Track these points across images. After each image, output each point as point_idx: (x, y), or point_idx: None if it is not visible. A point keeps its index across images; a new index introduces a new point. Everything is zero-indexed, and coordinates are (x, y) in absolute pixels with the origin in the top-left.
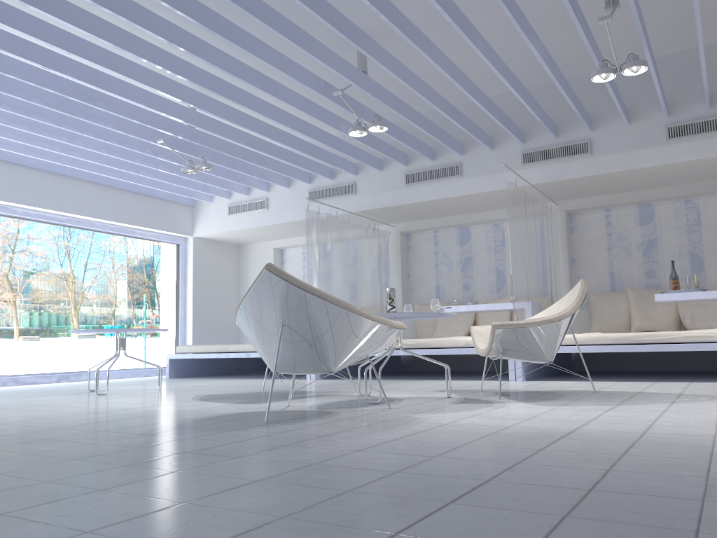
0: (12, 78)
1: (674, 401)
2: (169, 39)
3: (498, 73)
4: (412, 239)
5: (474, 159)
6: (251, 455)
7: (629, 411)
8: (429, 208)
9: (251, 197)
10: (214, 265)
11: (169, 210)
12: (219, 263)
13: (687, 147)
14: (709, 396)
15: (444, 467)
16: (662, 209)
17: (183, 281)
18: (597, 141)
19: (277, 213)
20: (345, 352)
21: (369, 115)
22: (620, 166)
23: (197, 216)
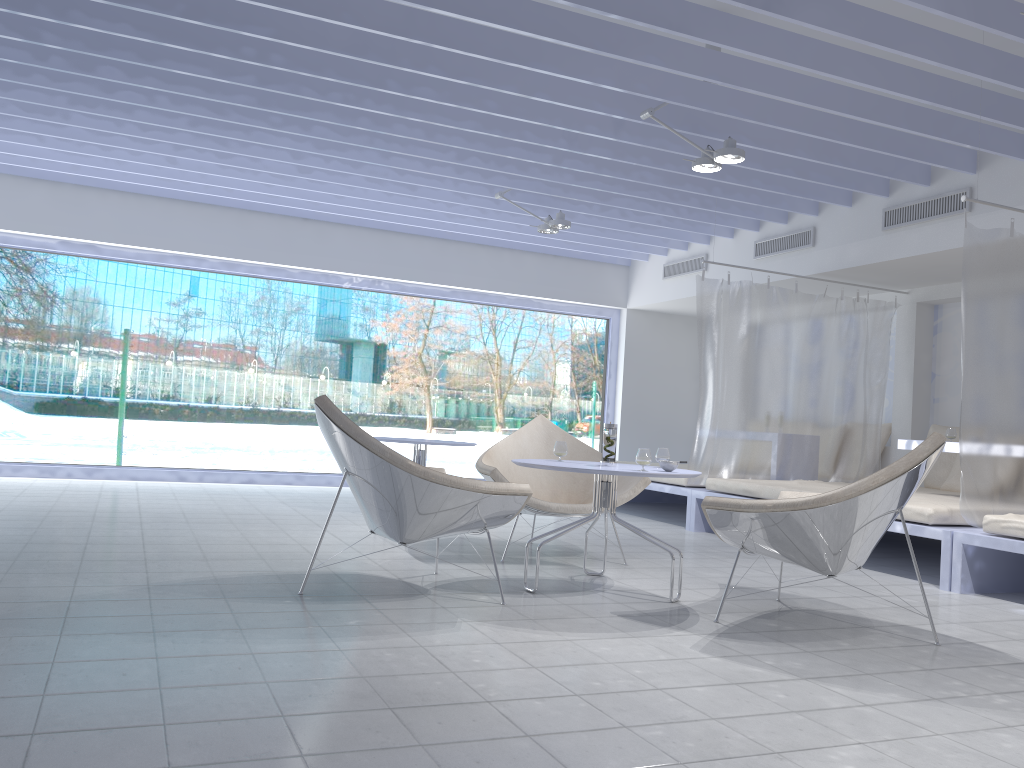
0: (291, 149)
1: (961, 697)
2: (386, 87)
3: (883, 47)
4: (943, 315)
5: (994, 179)
6: (76, 636)
7: (751, 695)
8: (937, 266)
9: (689, 253)
10: (660, 347)
11: (590, 274)
12: (668, 344)
13: None
14: None
15: (94, 705)
16: None
17: (612, 370)
18: None
19: (717, 276)
20: (409, 520)
21: (748, 133)
22: None
23: (632, 279)
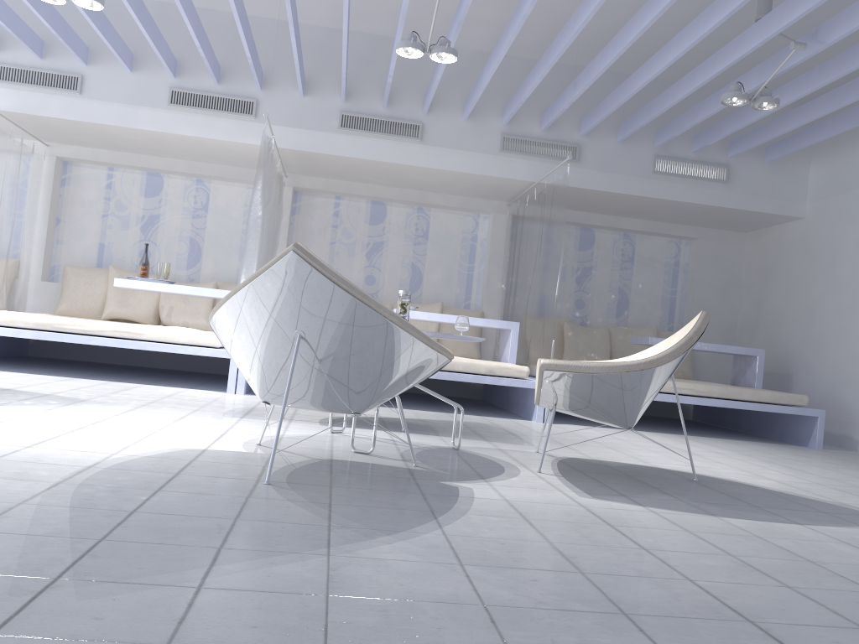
0: None
1: (9, 403)
2: None
3: None
4: None
5: None
6: None
7: None
8: None
9: None
10: None
11: None
12: None
13: (188, 120)
14: (72, 399)
15: None
16: (172, 184)
17: None
18: (91, 81)
19: None
20: None
21: None
22: (112, 119)
23: None
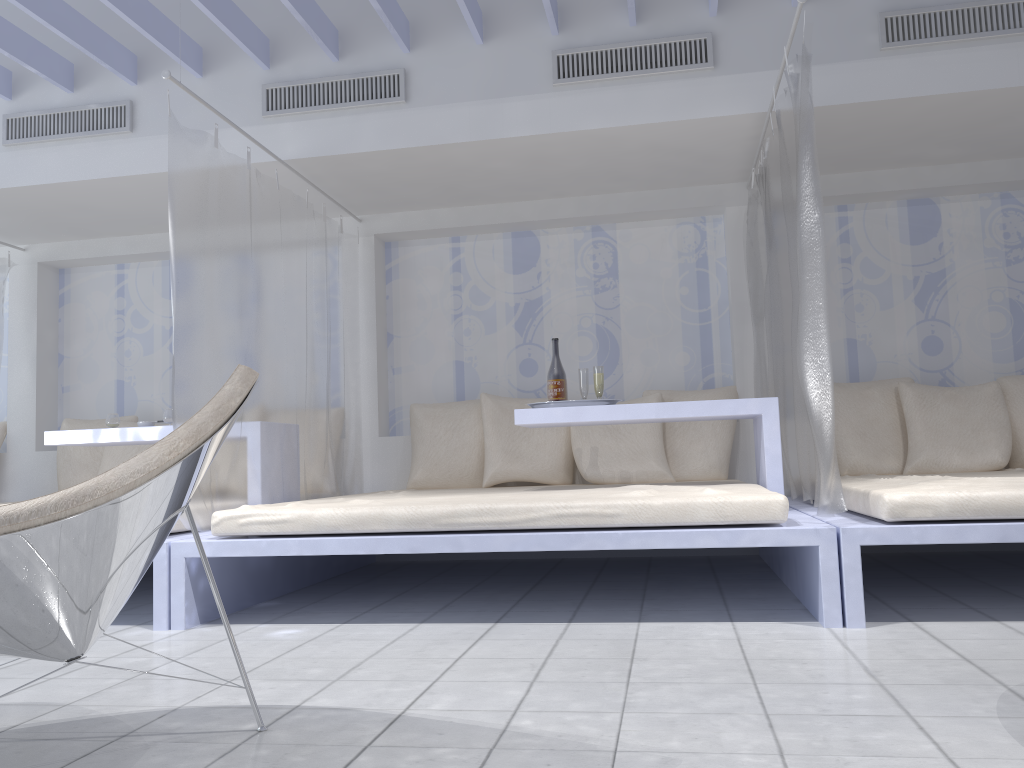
0: None
1: None
2: None
3: None
4: (72, 282)
5: (163, 95)
6: None
7: None
8: (78, 207)
9: None
10: None
11: None
12: None
13: (593, 101)
14: (577, 755)
15: None
16: (554, 244)
17: None
18: (420, 75)
19: None
20: None
21: None
22: (463, 131)
23: None
